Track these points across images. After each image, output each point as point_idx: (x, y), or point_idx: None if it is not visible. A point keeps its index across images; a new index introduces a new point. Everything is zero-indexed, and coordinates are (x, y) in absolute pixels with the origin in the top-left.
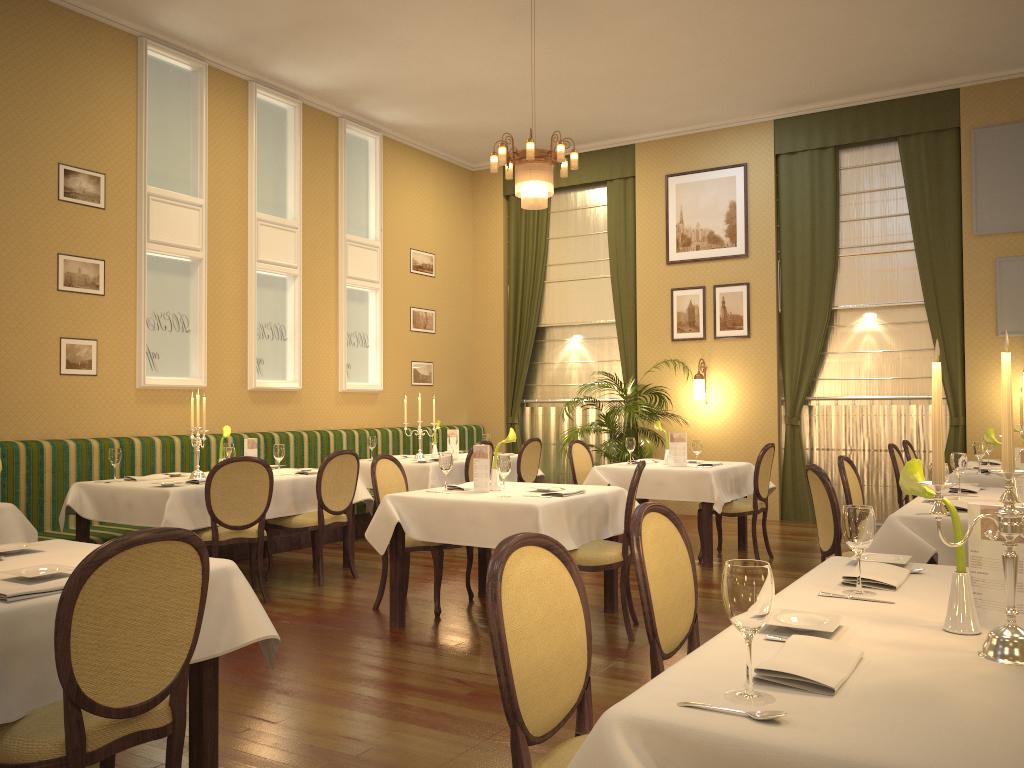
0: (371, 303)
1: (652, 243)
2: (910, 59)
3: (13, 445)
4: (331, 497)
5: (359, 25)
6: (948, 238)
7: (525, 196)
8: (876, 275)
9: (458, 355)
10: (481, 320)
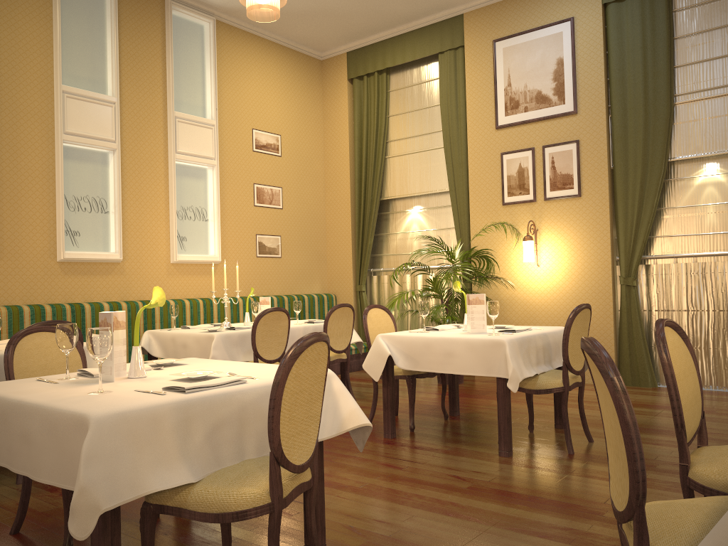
0: (209, 179)
1: (482, 109)
2: None
3: None
4: None
5: None
6: None
7: (248, 1)
8: (718, 120)
9: (309, 229)
10: (331, 197)
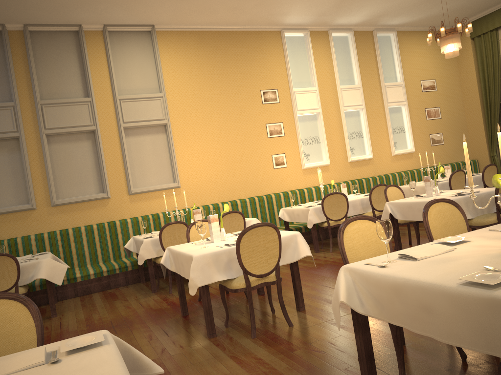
0: (403, 111)
1: None
2: None
3: (261, 197)
4: (377, 204)
5: None
6: None
7: (445, 53)
8: None
9: (457, 126)
10: (468, 106)
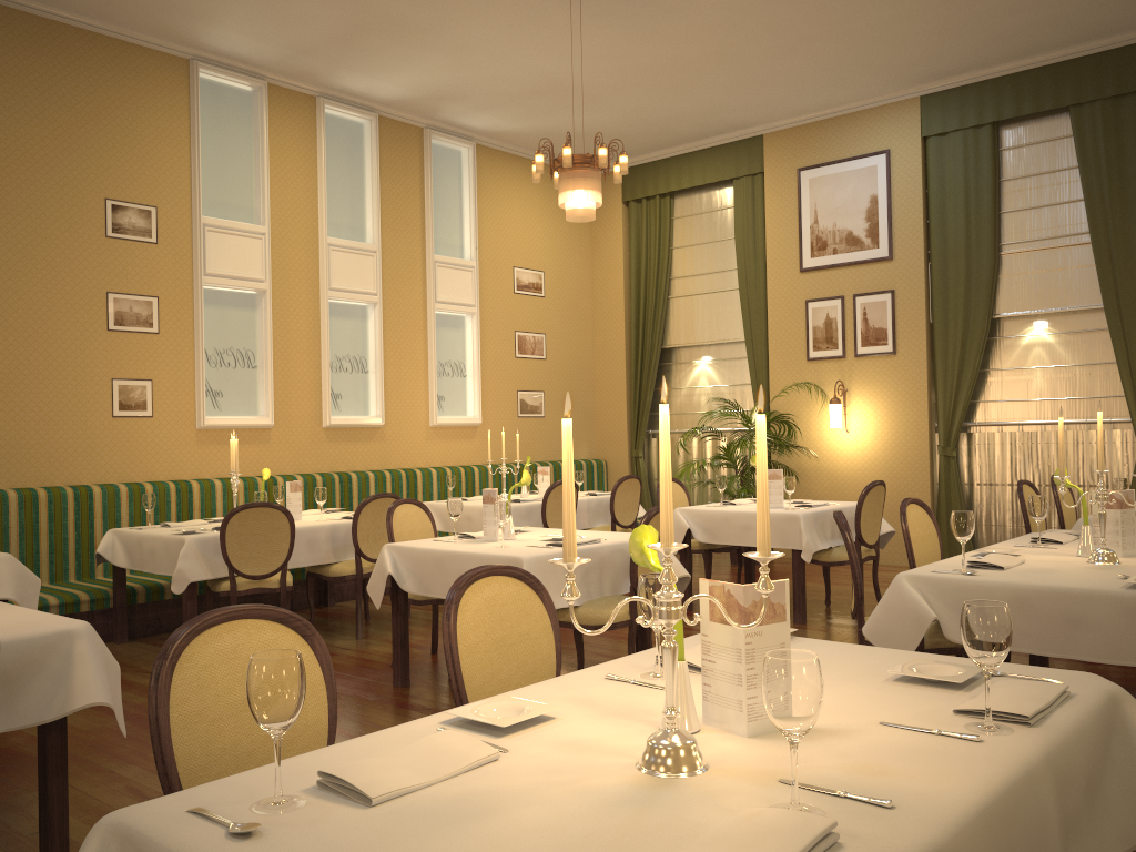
0: (468, 329)
1: (784, 248)
2: (1070, 12)
3: (61, 490)
4: (370, 544)
5: (412, 28)
6: (1132, 227)
7: (568, 208)
8: (1045, 275)
9: (575, 382)
10: (601, 342)
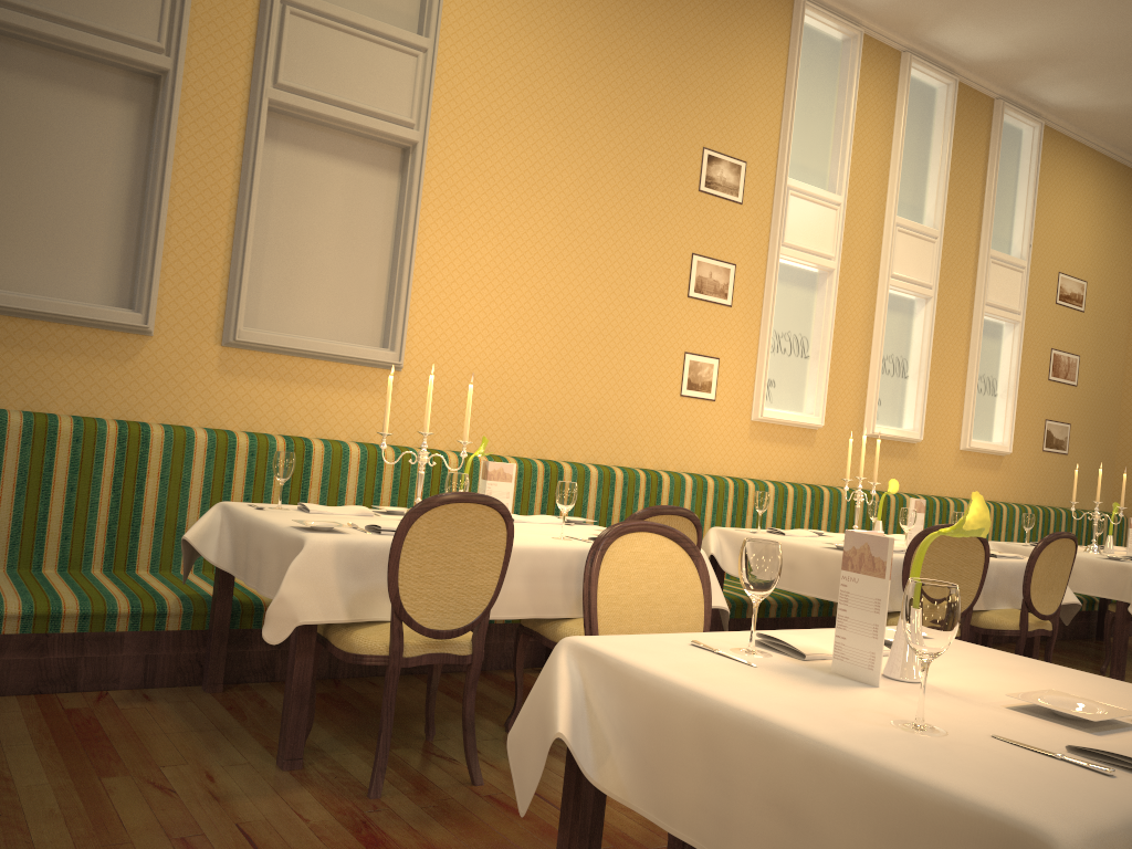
0: (1005, 340)
1: None
2: None
3: (634, 472)
4: (1039, 594)
5: None
6: None
7: None
8: None
9: (1100, 417)
10: None
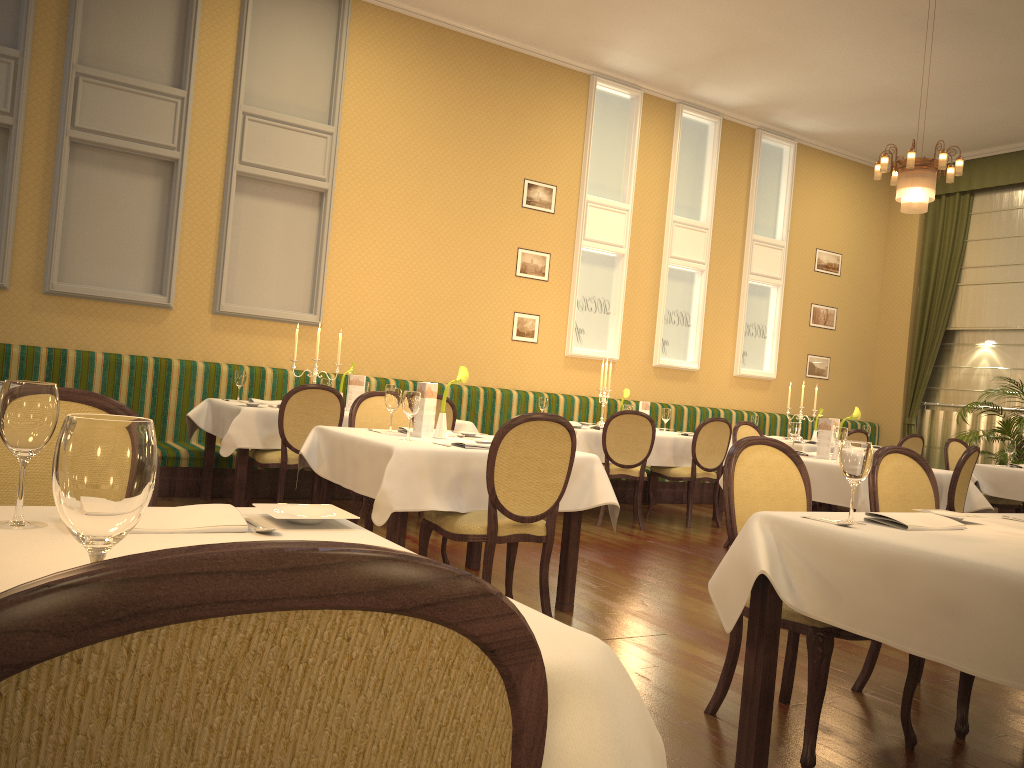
0: (772, 298)
1: None
2: None
3: (476, 389)
4: (703, 456)
5: (771, 50)
6: None
7: (904, 201)
8: None
9: (858, 353)
10: (886, 320)
